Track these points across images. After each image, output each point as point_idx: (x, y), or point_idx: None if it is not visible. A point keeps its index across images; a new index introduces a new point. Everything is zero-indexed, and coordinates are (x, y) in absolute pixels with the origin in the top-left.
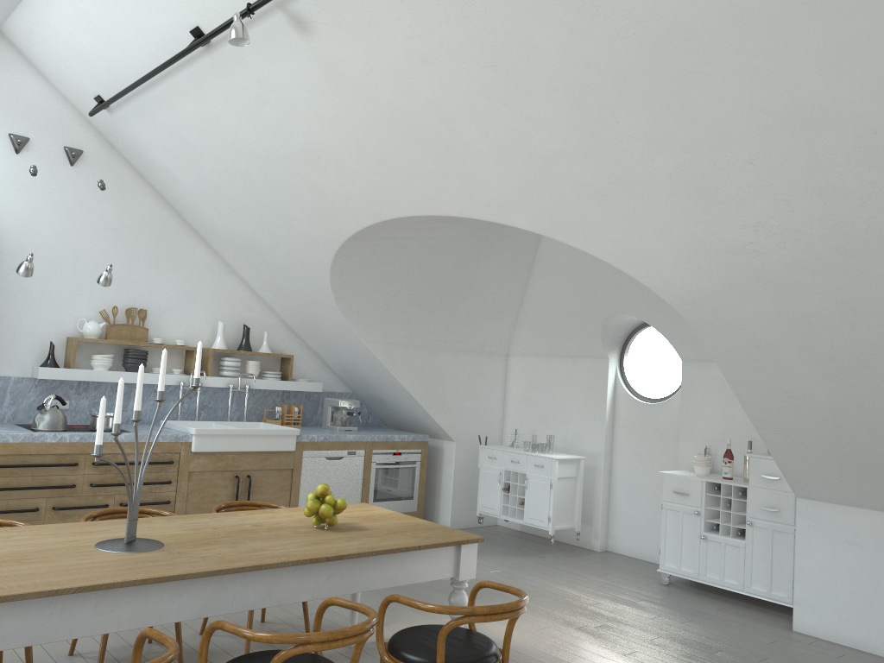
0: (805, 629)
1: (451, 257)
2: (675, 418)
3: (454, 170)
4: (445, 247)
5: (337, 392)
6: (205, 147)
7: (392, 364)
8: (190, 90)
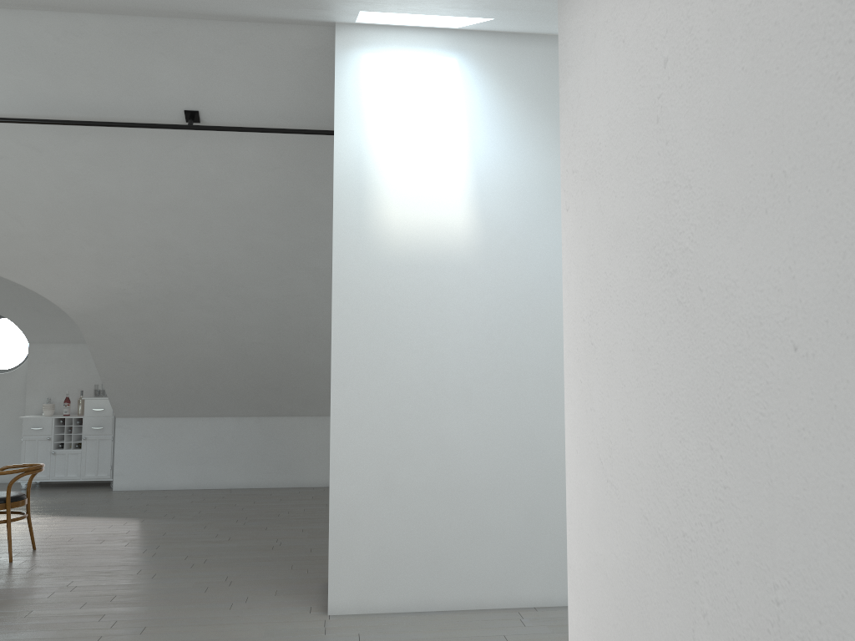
0: (120, 488)
1: None
2: (21, 382)
3: None
4: None
5: None
6: None
7: None
8: None
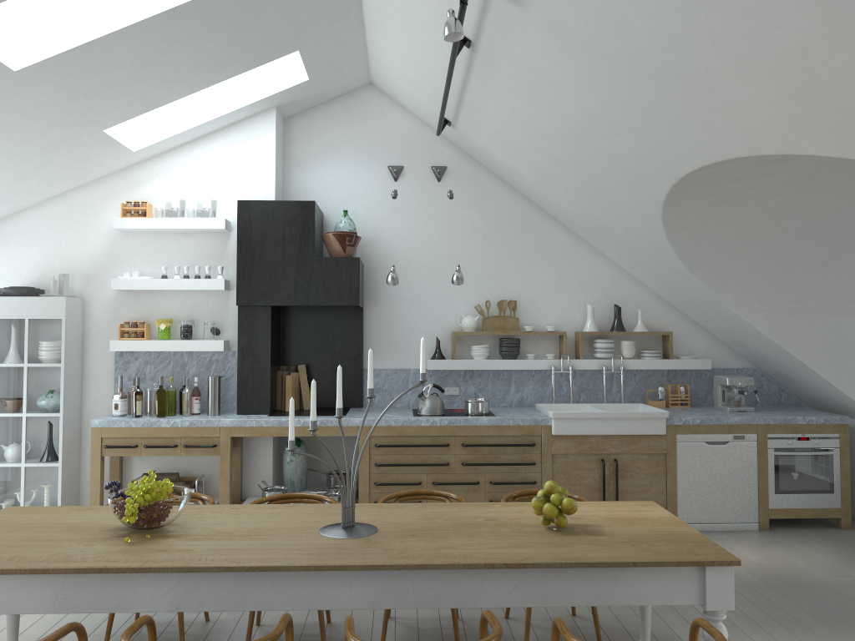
0: None
1: (818, 201)
2: None
3: (711, 103)
4: (803, 190)
5: (735, 368)
6: (520, 139)
7: (779, 335)
8: (484, 90)
